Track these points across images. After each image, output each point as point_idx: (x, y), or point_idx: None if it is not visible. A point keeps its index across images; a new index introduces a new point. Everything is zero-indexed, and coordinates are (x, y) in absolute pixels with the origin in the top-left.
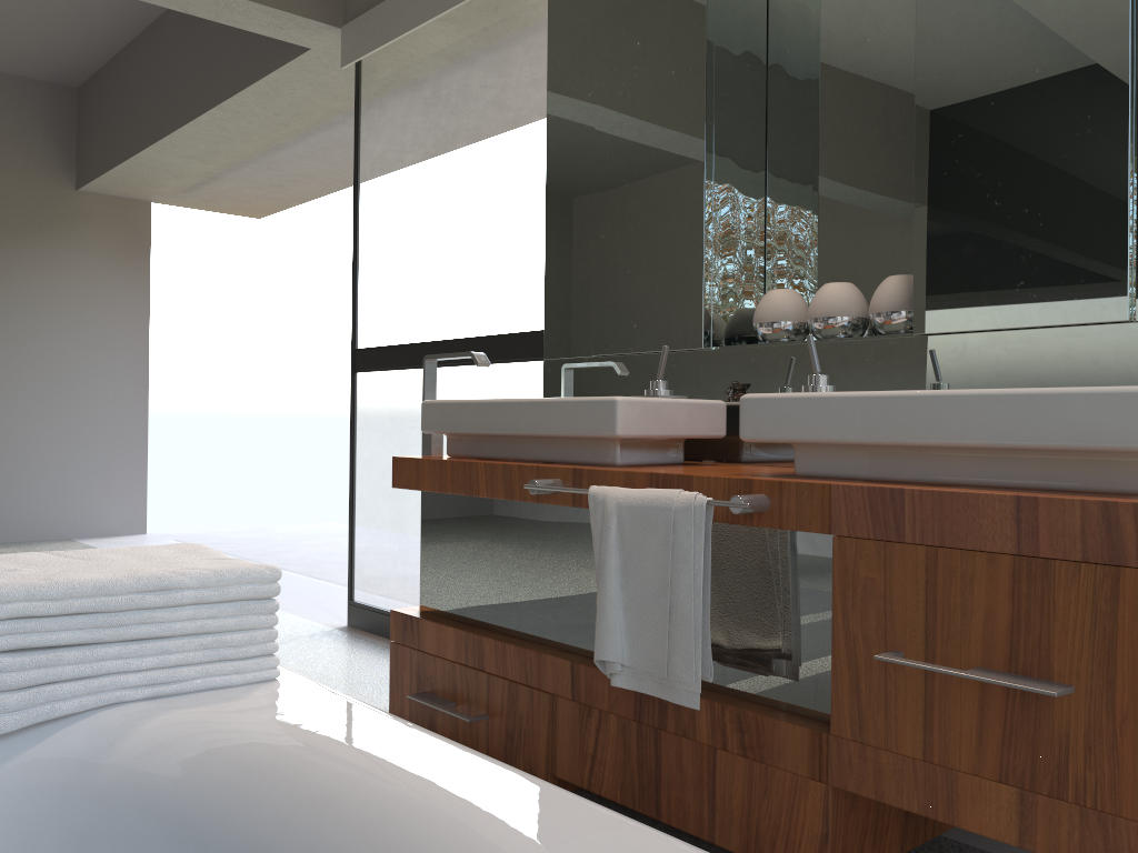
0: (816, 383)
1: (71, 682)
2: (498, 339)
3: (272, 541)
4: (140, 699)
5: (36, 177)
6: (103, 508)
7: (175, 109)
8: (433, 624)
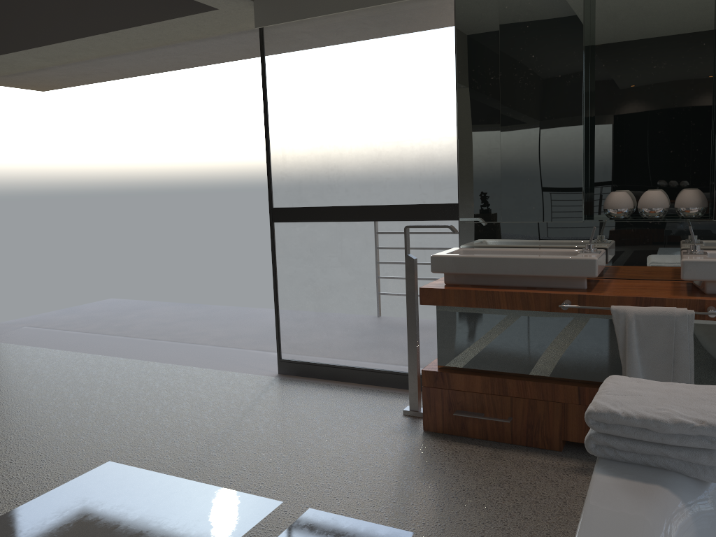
0: (697, 249)
1: None
2: (408, 207)
3: (102, 318)
4: None
5: None
6: None
7: (50, 28)
8: (462, 375)
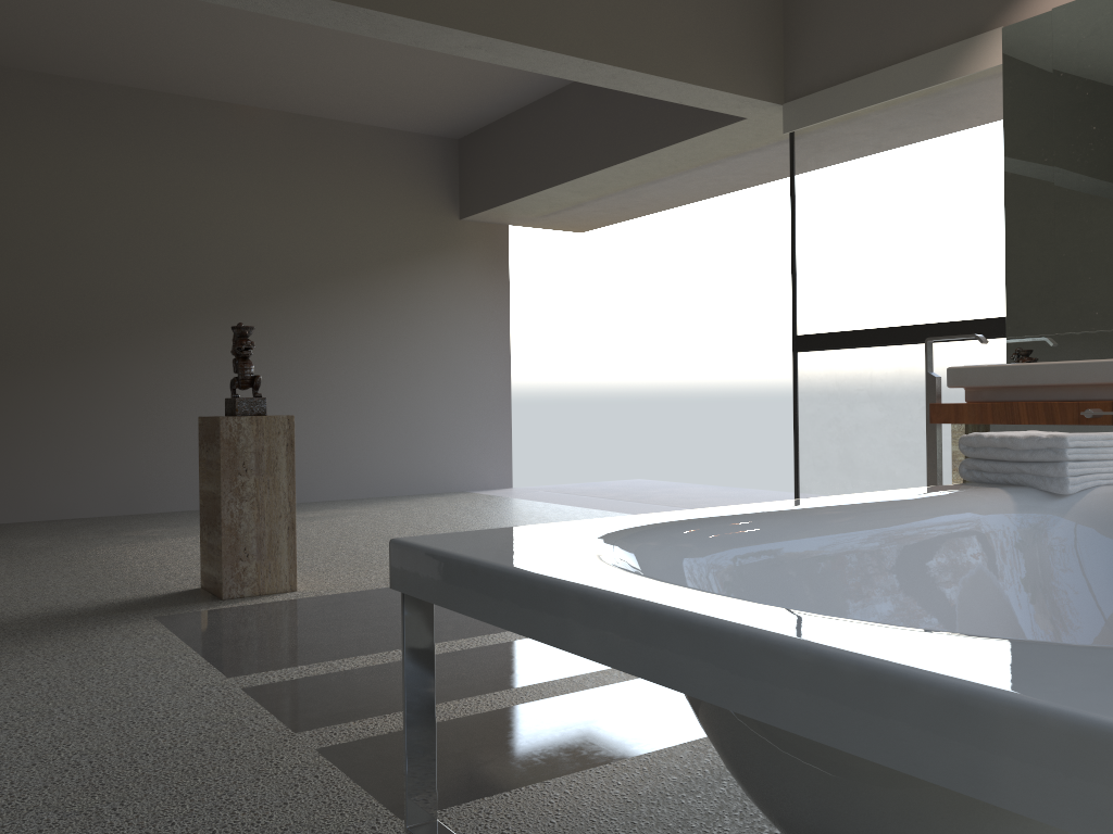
0: None
1: (1087, 475)
2: (948, 325)
3: (621, 491)
4: (1103, 484)
5: (434, 211)
6: (484, 467)
7: (585, 158)
8: None
